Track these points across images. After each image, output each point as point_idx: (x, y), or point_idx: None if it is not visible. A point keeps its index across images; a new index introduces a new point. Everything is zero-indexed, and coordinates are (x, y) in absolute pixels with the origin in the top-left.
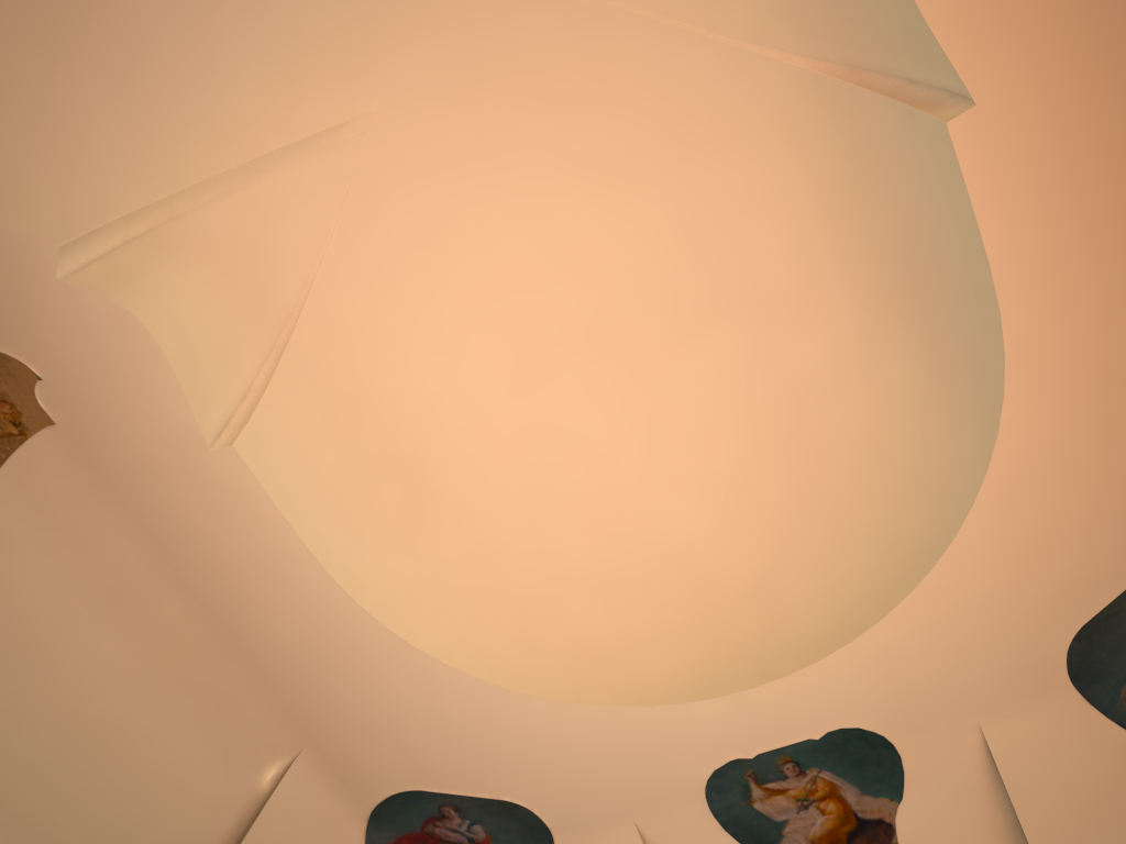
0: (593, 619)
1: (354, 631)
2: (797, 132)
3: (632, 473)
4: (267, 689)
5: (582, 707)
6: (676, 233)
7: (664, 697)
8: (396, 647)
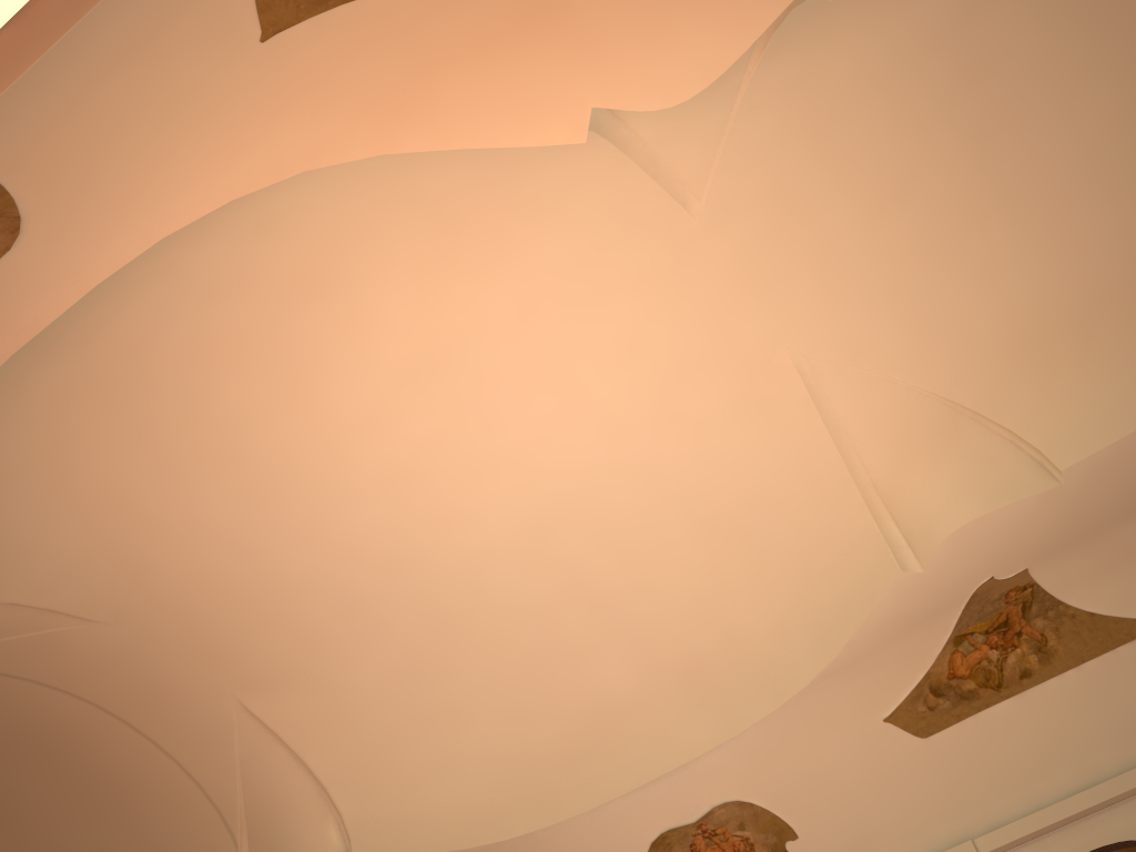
0: None
1: None
2: (809, 44)
3: (1135, 89)
4: None
5: None
6: (890, 102)
7: None
8: None
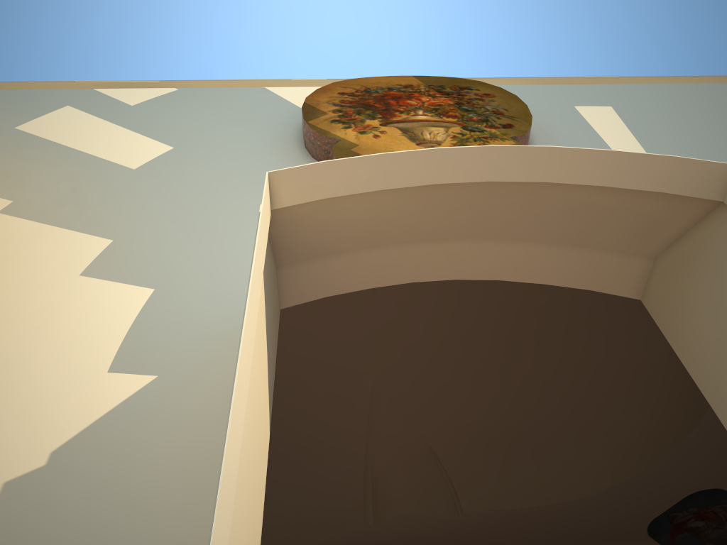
0: (634, 416)
1: (564, 509)
2: None
3: (582, 357)
4: (565, 541)
5: (664, 458)
6: (488, 301)
7: (688, 428)
8: (582, 501)
